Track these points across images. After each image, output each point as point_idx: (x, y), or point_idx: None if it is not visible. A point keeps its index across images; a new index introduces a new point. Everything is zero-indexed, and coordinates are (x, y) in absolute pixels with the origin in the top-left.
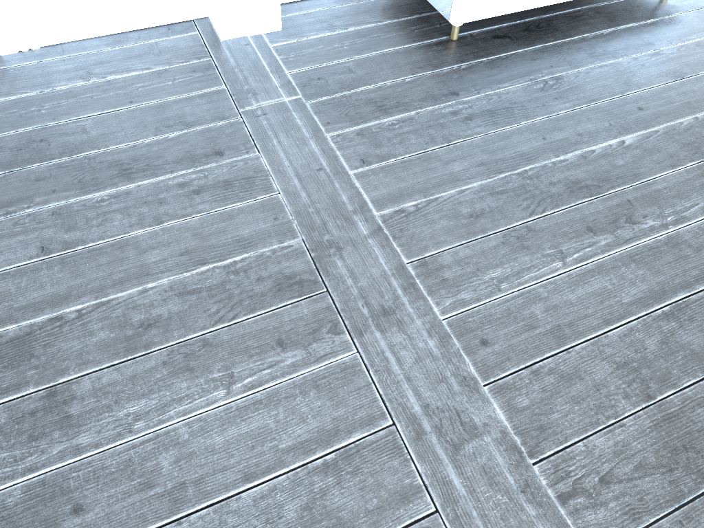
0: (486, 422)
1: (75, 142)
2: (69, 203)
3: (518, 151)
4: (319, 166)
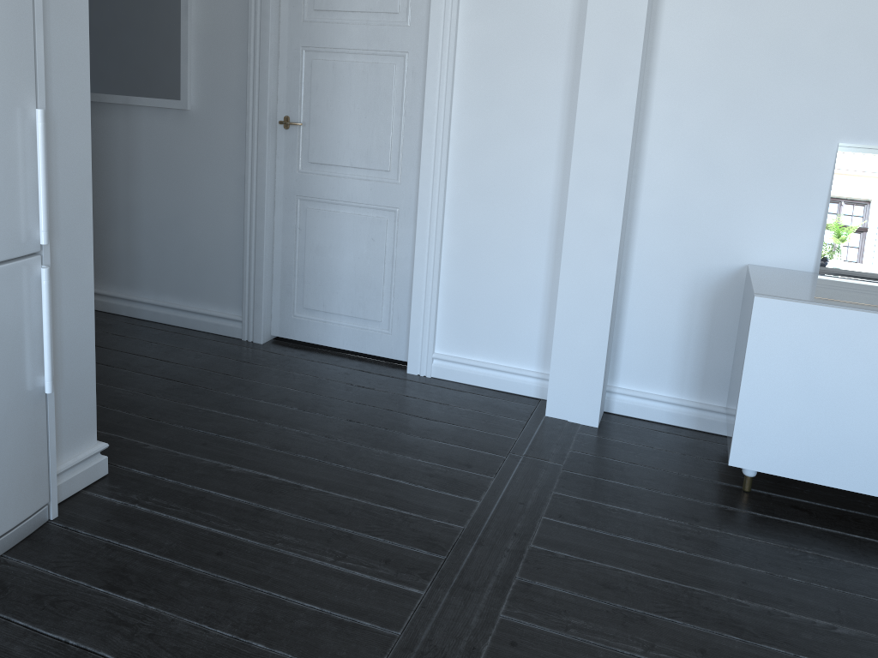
0: None
1: (395, 424)
2: (360, 446)
3: (704, 576)
4: (523, 502)
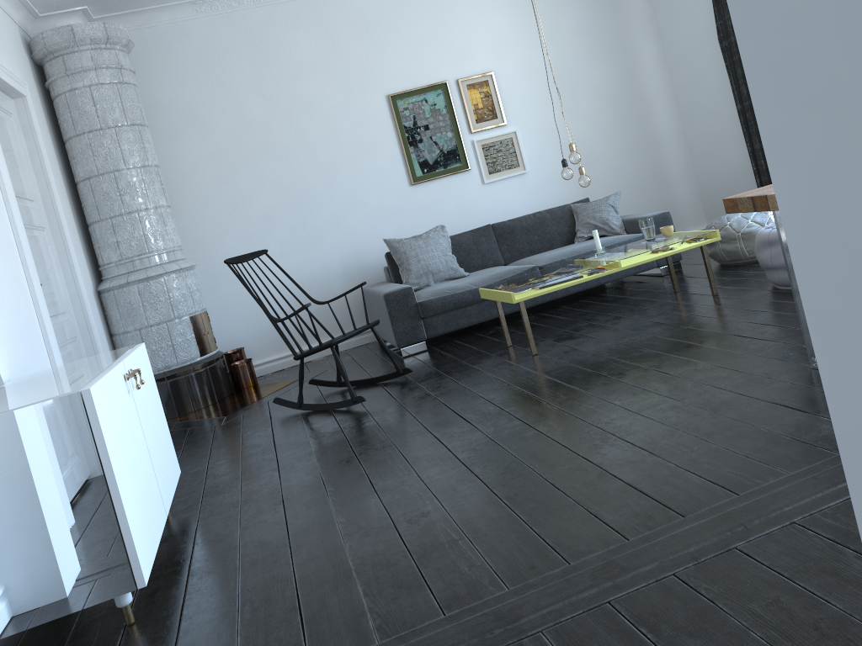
0: (601, 559)
1: None
2: None
3: (328, 568)
4: None
